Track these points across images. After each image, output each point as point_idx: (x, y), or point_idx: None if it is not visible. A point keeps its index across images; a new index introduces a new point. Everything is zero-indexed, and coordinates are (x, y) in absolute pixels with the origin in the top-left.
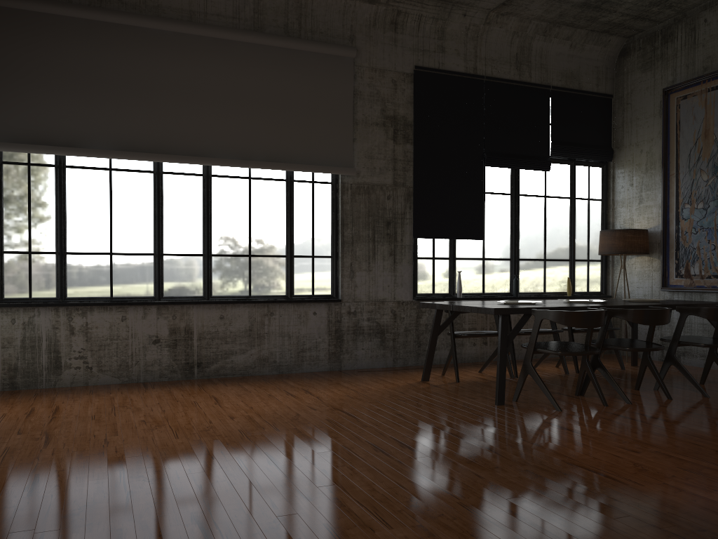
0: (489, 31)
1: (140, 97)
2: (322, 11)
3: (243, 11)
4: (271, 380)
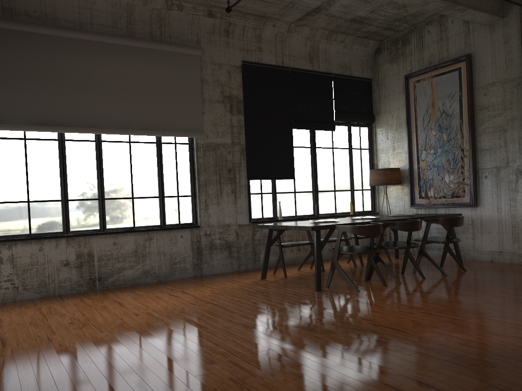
0: (290, 37)
1: (46, 85)
2: (176, 23)
3: (119, 22)
4: (154, 286)
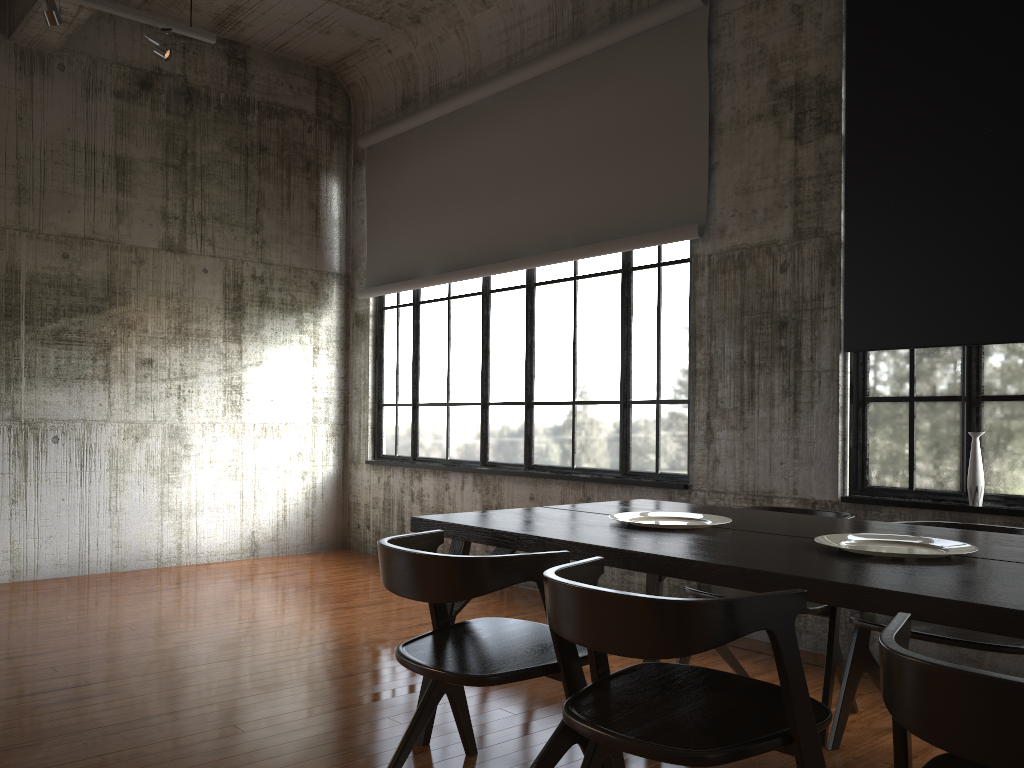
0: None
1: (461, 200)
2: None
3: (560, 21)
4: (538, 606)
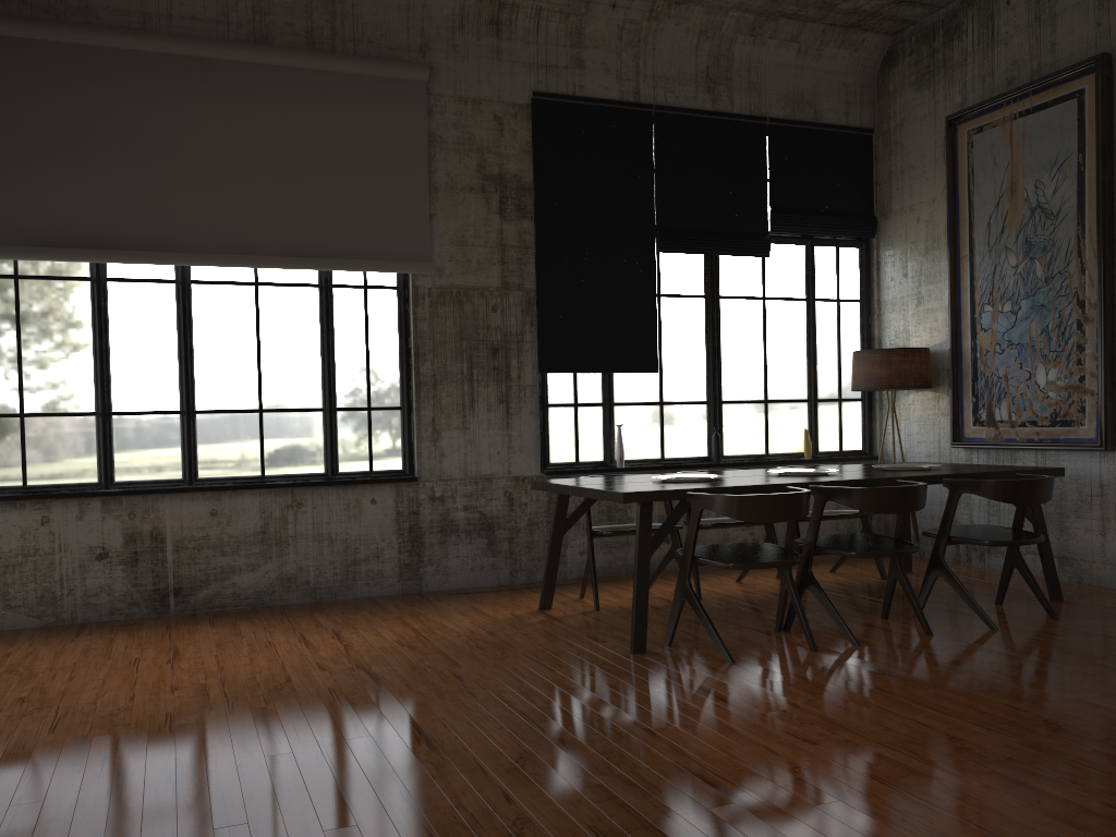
0: (657, 32)
1: (61, 158)
2: (370, 7)
3: (235, 11)
4: (295, 613)
